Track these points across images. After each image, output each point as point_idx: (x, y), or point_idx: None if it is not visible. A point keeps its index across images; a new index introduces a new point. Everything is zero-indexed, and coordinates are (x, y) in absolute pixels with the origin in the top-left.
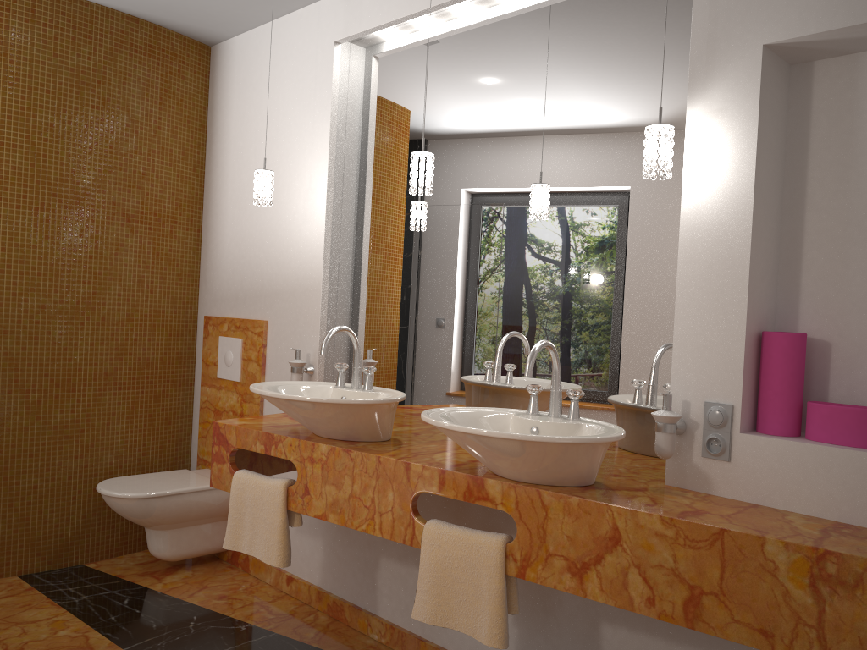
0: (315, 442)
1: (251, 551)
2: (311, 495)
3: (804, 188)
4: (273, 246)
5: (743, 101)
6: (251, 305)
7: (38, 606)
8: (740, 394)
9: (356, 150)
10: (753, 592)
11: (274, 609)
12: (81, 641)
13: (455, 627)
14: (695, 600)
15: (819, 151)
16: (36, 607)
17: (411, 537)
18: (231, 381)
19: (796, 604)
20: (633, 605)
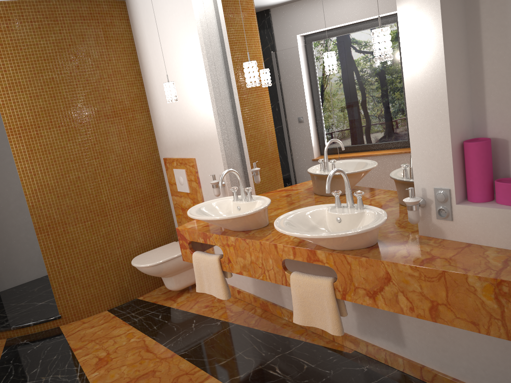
0: (227, 236)
1: (210, 292)
2: (232, 263)
3: (480, 44)
4: (187, 116)
5: (430, 1)
6: (184, 150)
7: (119, 326)
8: (453, 182)
9: (218, 52)
10: (465, 303)
11: (233, 309)
12: (142, 343)
13: (315, 326)
14: (435, 308)
15: (487, 19)
16: (118, 327)
17: (285, 282)
18: (185, 192)
19: (488, 308)
20: (403, 311)
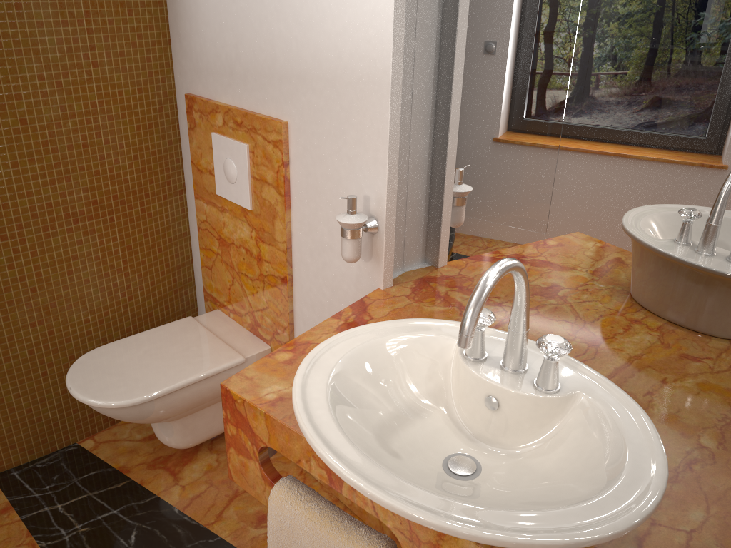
0: None
1: None
2: None
3: None
4: None
5: None
6: (256, 89)
7: None
8: None
9: None
10: None
11: None
12: None
13: None
14: None
15: None
16: None
17: None
18: (238, 205)
19: None
20: None
